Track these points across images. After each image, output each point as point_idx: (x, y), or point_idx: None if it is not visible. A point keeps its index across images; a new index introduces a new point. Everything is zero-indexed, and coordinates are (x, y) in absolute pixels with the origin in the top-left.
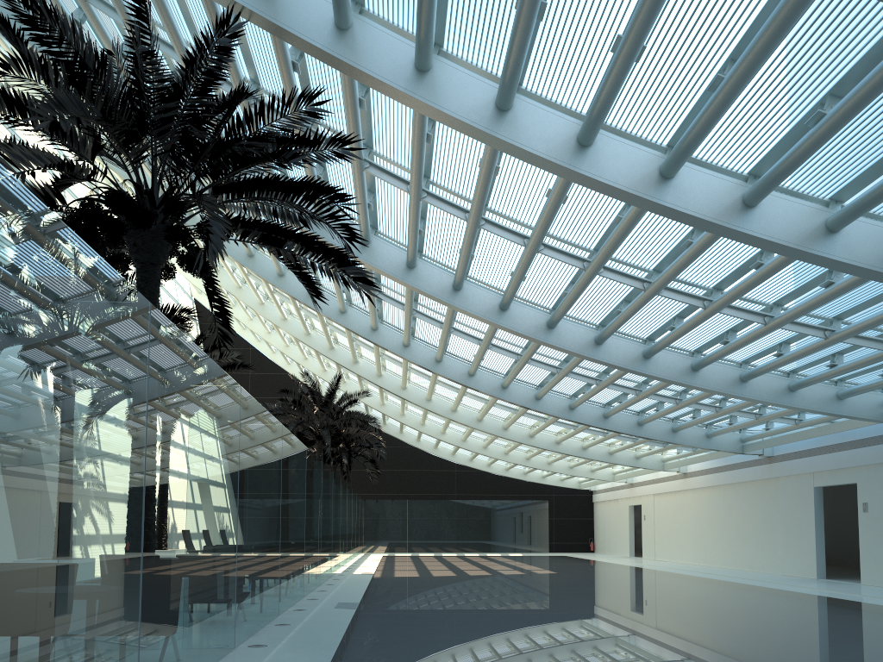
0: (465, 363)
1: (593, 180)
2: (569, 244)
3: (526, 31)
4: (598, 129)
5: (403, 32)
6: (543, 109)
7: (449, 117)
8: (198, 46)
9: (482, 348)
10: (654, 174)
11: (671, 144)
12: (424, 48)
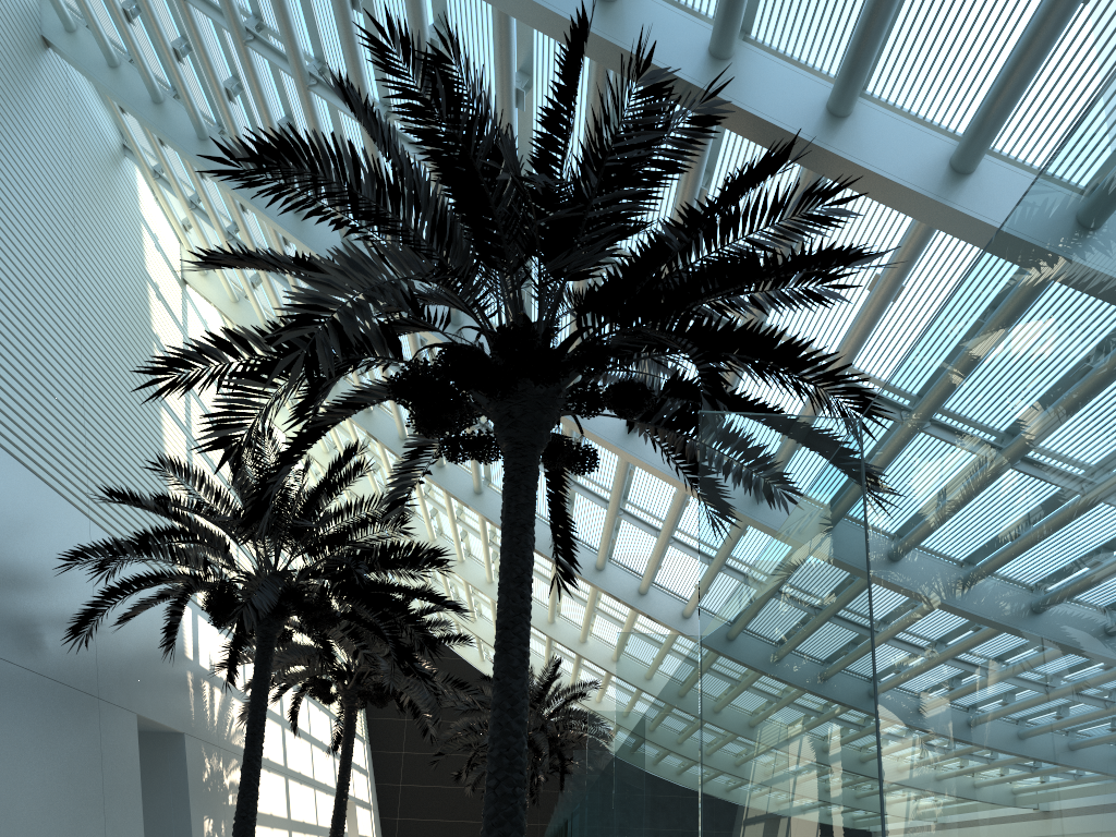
0: None
1: None
2: None
3: None
4: None
5: (922, 124)
6: None
7: None
8: (617, 140)
9: None
10: None
11: None
12: (989, 132)
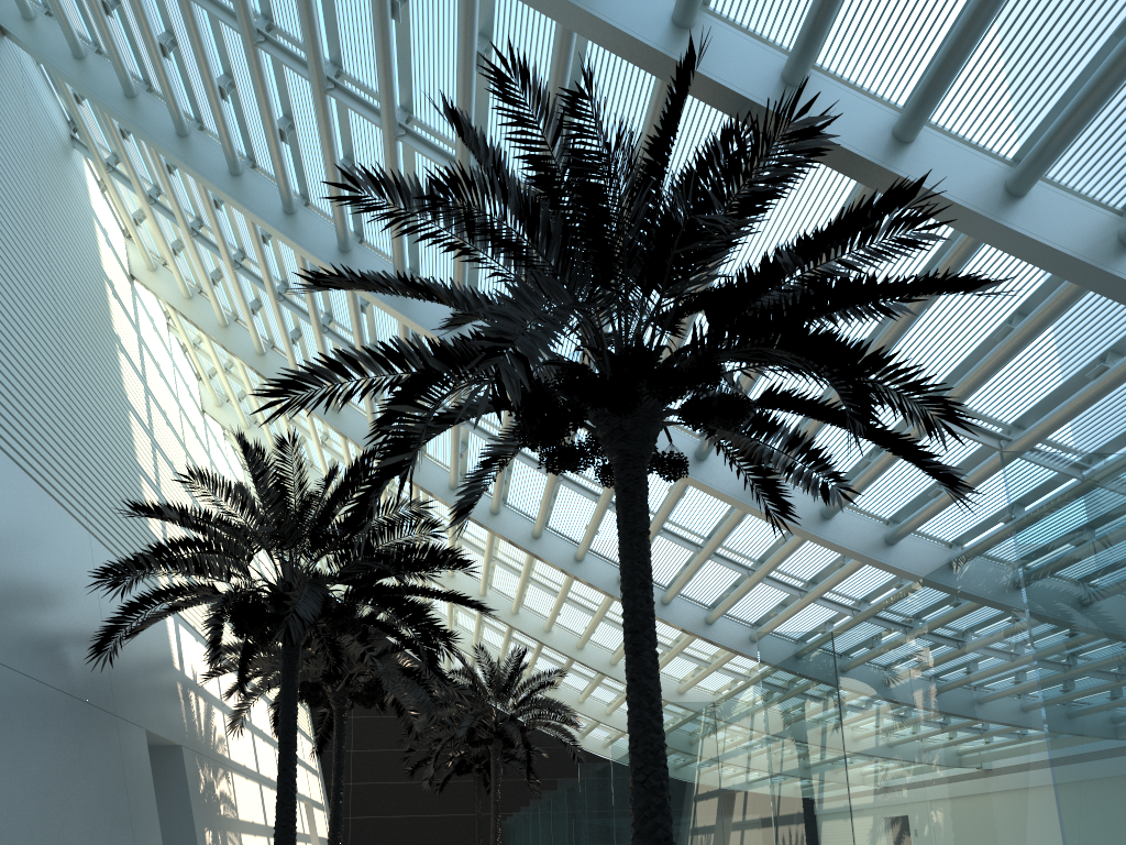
0: (743, 625)
1: None
2: (1056, 447)
3: None
4: None
5: (974, 149)
6: None
7: (1058, 255)
8: (700, 163)
9: (806, 602)
10: None
11: None
12: (1048, 161)
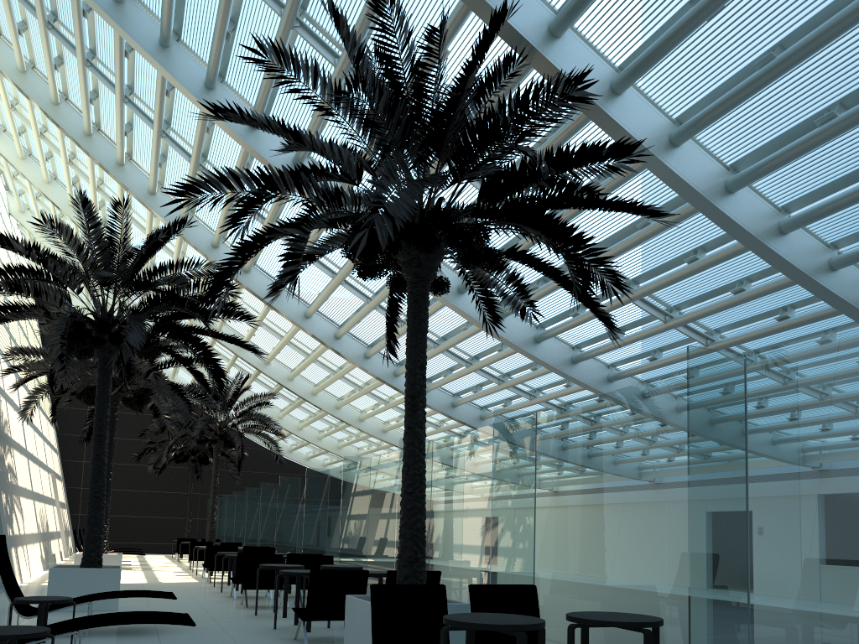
0: None
1: (787, 263)
2: (654, 298)
3: (822, 143)
4: (808, 224)
5: (655, 106)
6: (756, 197)
7: (691, 190)
8: (488, 78)
9: (470, 370)
10: (826, 265)
11: (834, 243)
12: (698, 130)
